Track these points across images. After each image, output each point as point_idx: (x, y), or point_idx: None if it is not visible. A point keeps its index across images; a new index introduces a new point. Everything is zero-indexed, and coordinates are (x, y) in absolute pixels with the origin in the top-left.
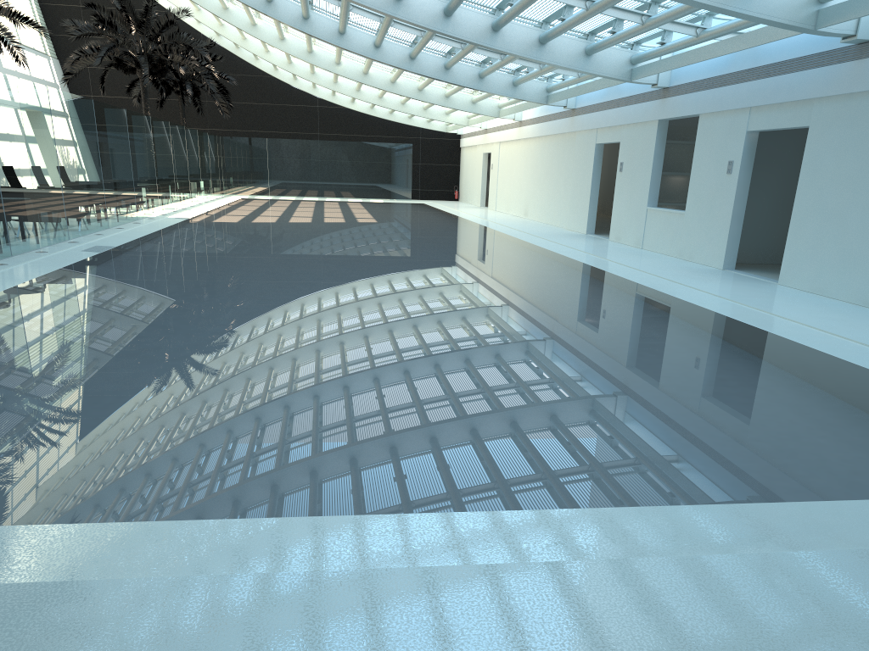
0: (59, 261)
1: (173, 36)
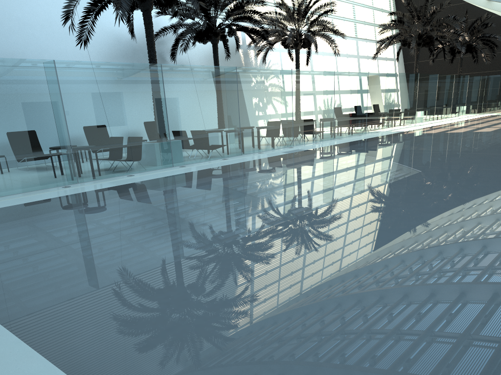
0: (255, 157)
1: (439, 19)
